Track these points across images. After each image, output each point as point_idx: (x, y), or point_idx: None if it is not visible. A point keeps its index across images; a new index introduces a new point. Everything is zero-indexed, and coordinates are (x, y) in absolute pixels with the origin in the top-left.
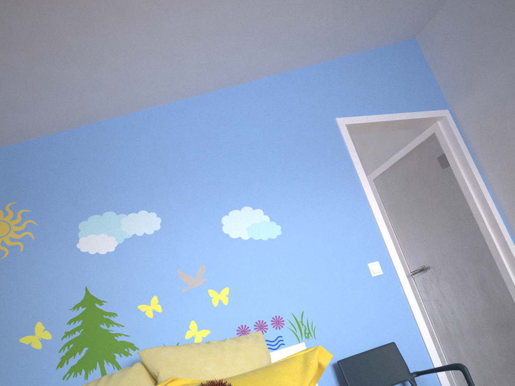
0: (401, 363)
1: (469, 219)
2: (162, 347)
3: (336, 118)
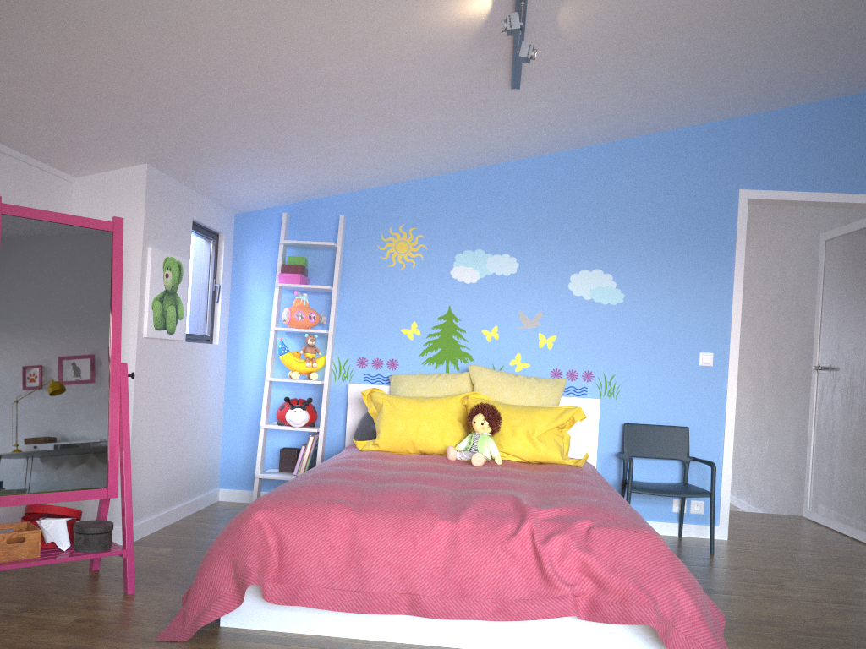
0: (684, 445)
1: None
2: (484, 367)
3: (740, 190)
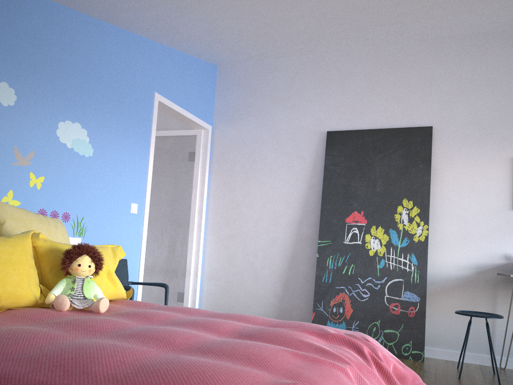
0: (126, 273)
1: (187, 201)
2: (5, 203)
3: (155, 93)
